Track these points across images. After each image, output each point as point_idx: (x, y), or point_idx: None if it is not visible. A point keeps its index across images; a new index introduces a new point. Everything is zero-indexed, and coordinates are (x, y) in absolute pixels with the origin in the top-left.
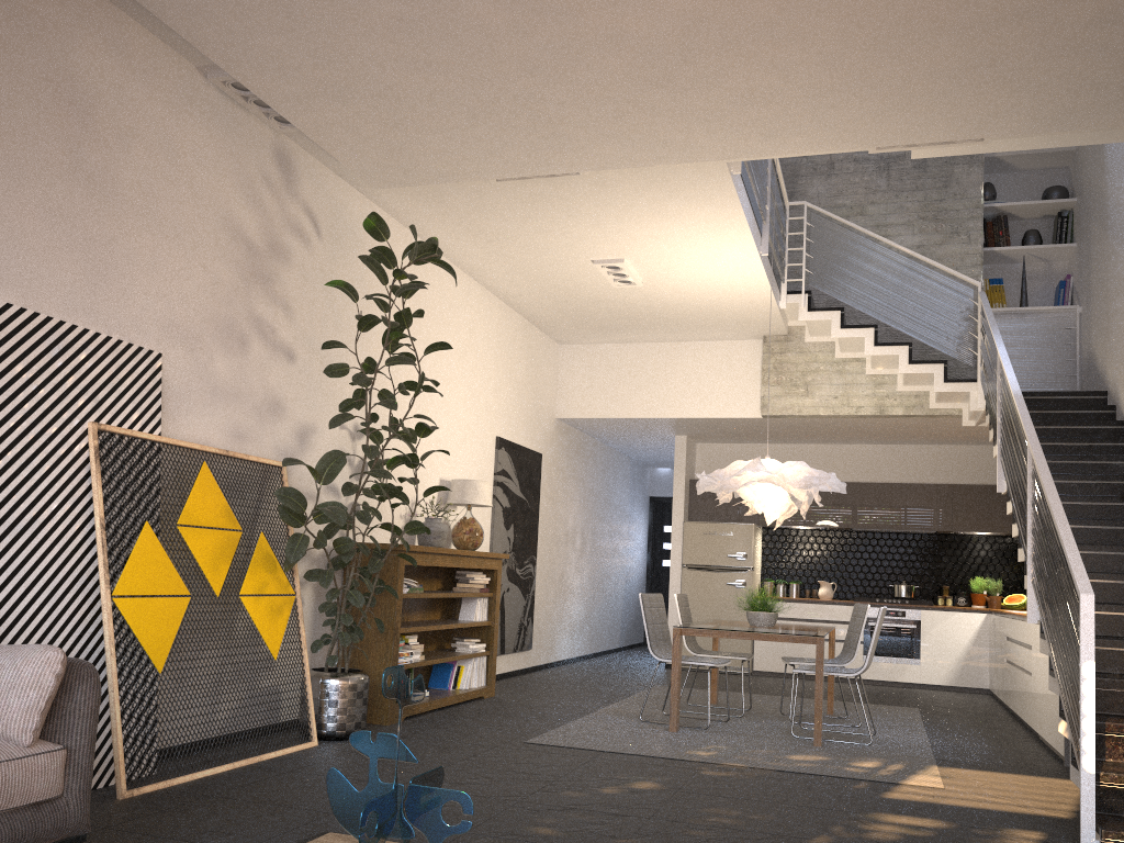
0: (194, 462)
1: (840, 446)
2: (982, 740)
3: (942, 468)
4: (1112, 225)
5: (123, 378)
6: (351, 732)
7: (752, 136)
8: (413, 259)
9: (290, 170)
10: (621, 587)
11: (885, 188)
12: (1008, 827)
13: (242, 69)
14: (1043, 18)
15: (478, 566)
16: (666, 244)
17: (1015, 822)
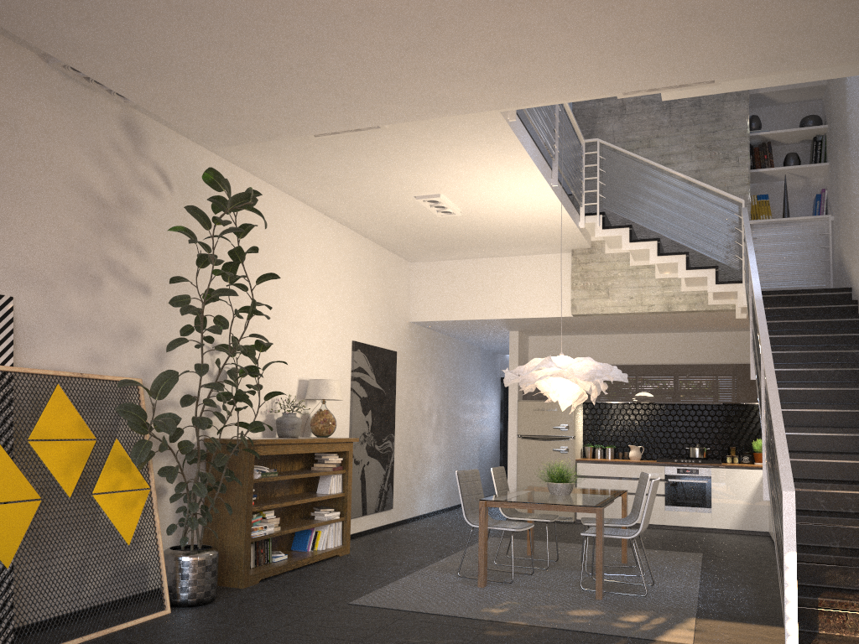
0: (48, 386)
1: (644, 335)
2: (746, 587)
3: (727, 350)
4: (852, 147)
5: None
6: (201, 600)
7: (510, 89)
8: (228, 207)
9: (138, 136)
10: (477, 451)
11: (667, 124)
12: None
13: (67, 55)
14: None
15: (329, 450)
16: (471, 181)
17: None
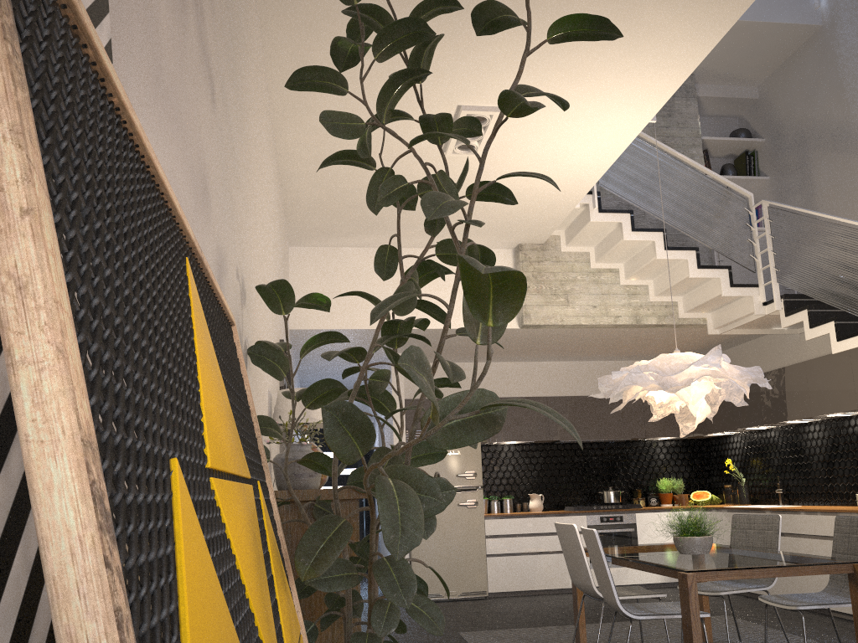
0: (177, 252)
1: (534, 363)
2: None
3: None
4: None
5: None
6: None
7: None
8: None
9: None
10: None
11: None
12: None
13: None
14: None
15: None
16: (575, 86)
17: None
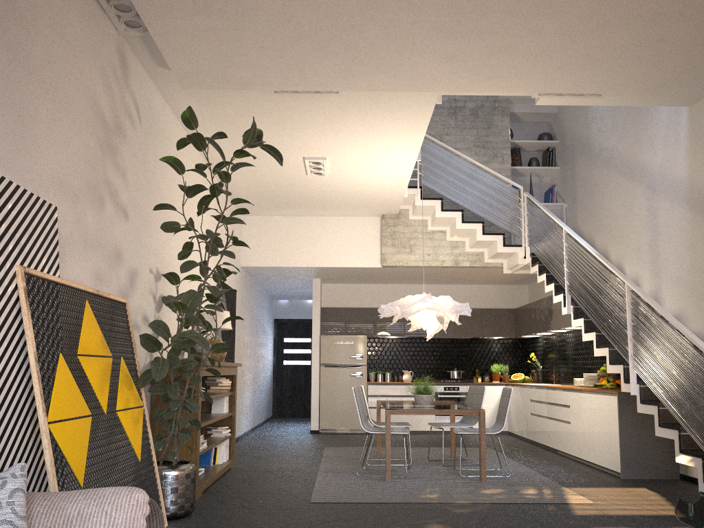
0: (81, 301)
1: (412, 285)
2: (555, 466)
3: (472, 298)
4: (598, 157)
5: (35, 226)
6: (188, 511)
7: (479, 77)
8: (249, 143)
9: (125, 66)
10: (264, 380)
11: (454, 125)
12: (668, 526)
13: None
14: (702, 18)
15: (229, 373)
16: (362, 149)
17: (666, 522)
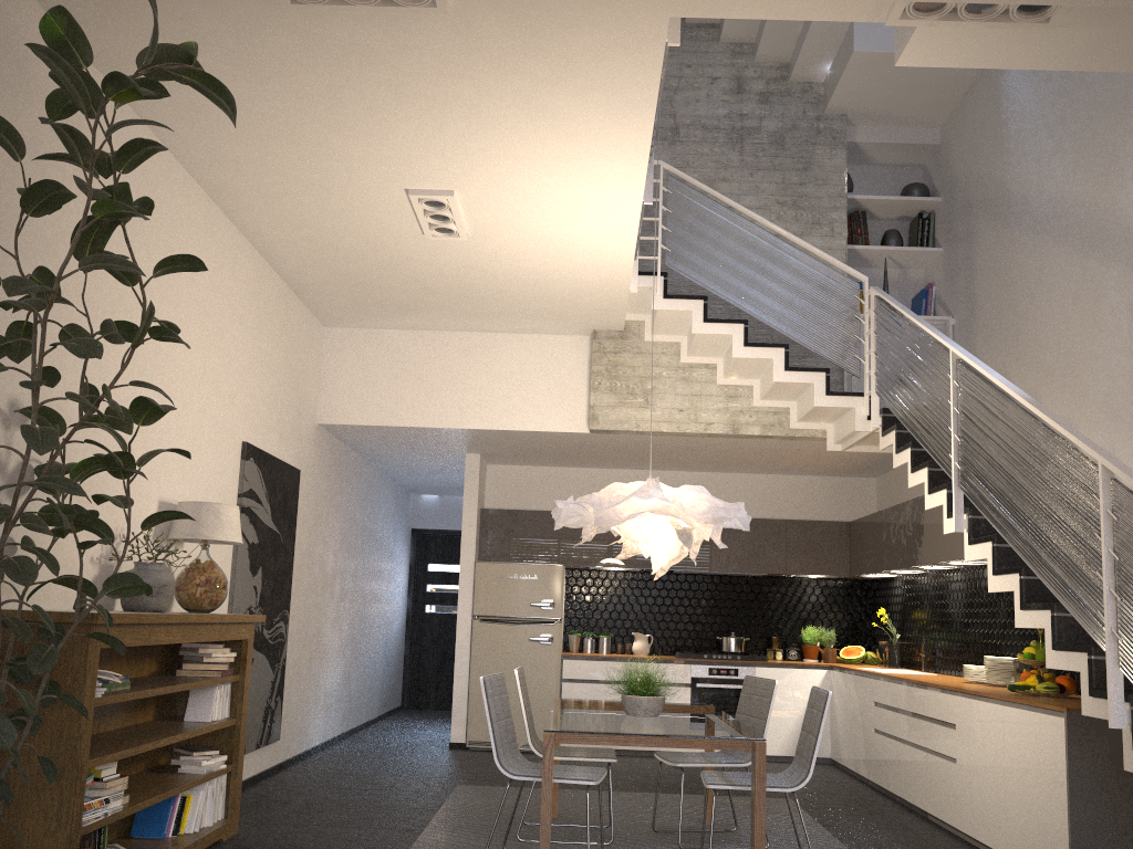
0: None
1: (657, 472)
2: None
3: (769, 500)
4: (1023, 218)
5: None
6: None
7: None
8: (147, 63)
9: None
10: (381, 641)
11: (738, 163)
12: None
13: None
14: None
15: (220, 638)
16: (523, 170)
17: None
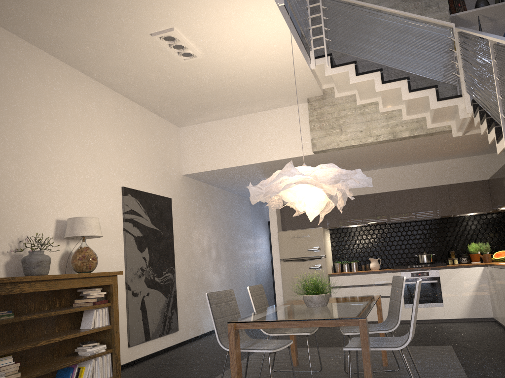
0: None
1: (371, 171)
2: None
3: (438, 176)
4: None
5: None
6: None
7: None
8: None
9: None
10: (254, 277)
11: None
12: None
13: None
14: None
15: (85, 285)
16: (197, 2)
17: None
